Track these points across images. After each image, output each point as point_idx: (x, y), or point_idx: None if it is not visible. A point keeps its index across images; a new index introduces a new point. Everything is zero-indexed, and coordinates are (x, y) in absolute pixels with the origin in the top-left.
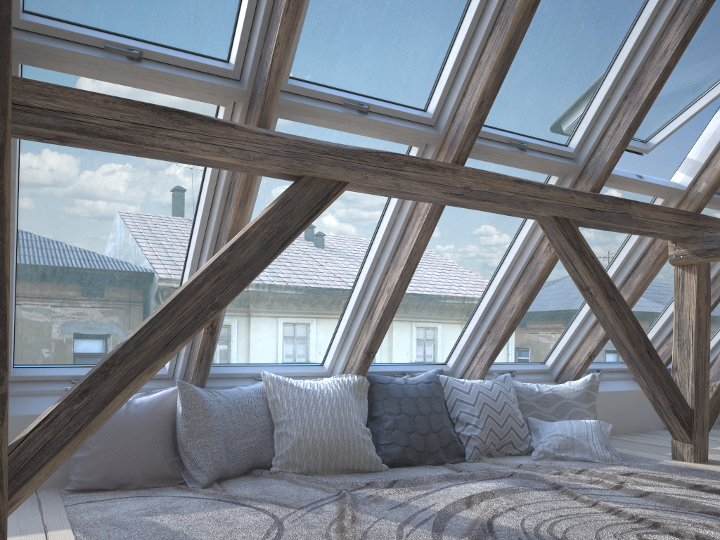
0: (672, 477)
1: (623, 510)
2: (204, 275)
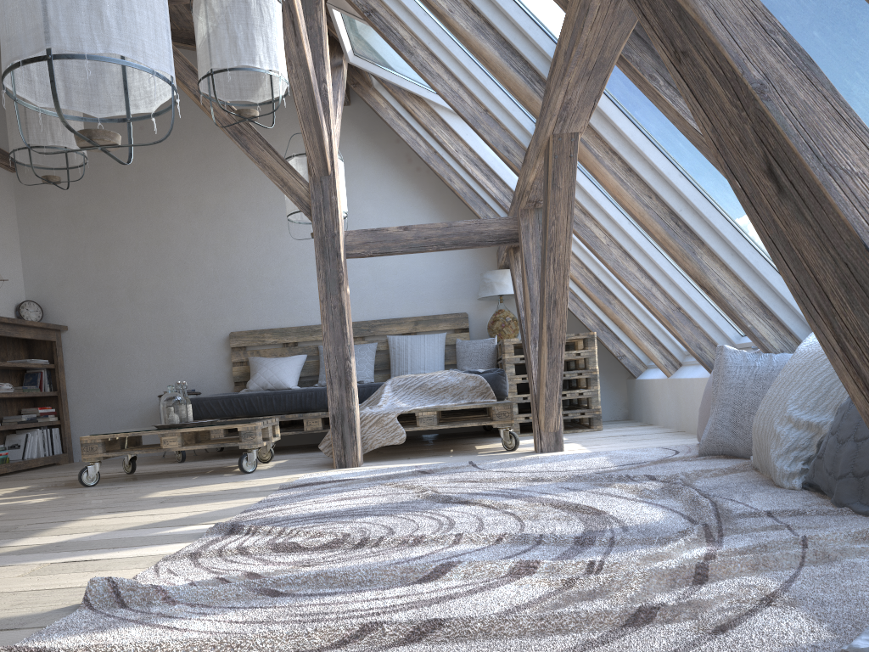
0: (606, 651)
1: (409, 535)
2: (540, 268)
